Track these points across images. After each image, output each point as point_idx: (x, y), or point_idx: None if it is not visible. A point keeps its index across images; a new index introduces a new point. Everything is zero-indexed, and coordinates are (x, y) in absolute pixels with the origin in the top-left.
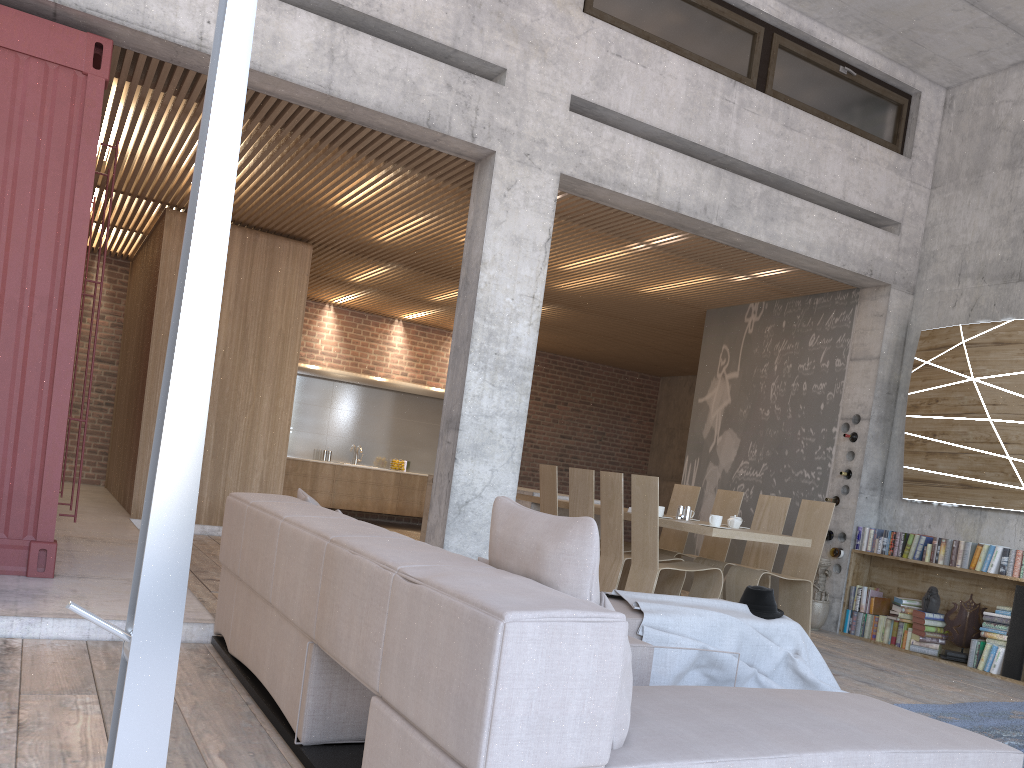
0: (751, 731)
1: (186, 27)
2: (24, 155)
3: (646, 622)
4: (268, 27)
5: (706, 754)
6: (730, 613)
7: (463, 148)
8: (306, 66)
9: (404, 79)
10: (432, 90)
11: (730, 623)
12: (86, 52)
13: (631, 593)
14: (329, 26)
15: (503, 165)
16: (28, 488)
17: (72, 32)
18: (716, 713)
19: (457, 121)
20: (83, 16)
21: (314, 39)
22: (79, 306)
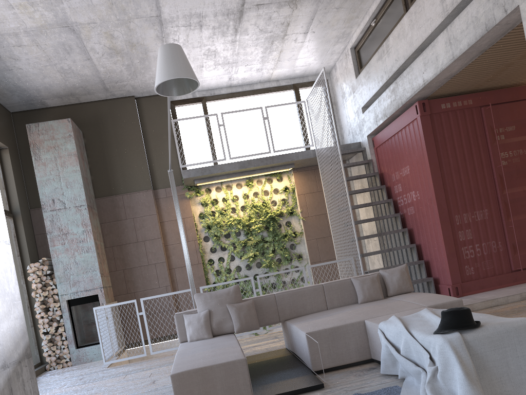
0: (191, 346)
1: (420, 81)
2: (416, 155)
3: (379, 327)
4: (433, 55)
5: (181, 346)
6: (421, 327)
7: (518, 13)
8: (445, 57)
9: (472, 20)
10: (482, 10)
11: (403, 333)
12: (414, 111)
13: (424, 310)
14: (446, 31)
15: (524, 8)
16: (444, 266)
17: (411, 108)
18: (205, 343)
19: (496, 12)
20: (409, 101)
21: (444, 43)
22: (435, 197)
